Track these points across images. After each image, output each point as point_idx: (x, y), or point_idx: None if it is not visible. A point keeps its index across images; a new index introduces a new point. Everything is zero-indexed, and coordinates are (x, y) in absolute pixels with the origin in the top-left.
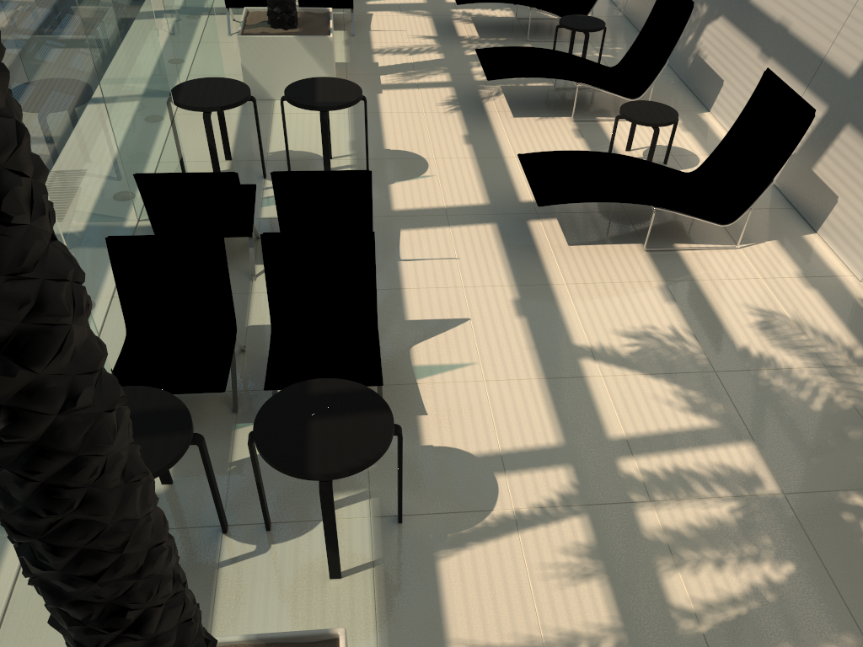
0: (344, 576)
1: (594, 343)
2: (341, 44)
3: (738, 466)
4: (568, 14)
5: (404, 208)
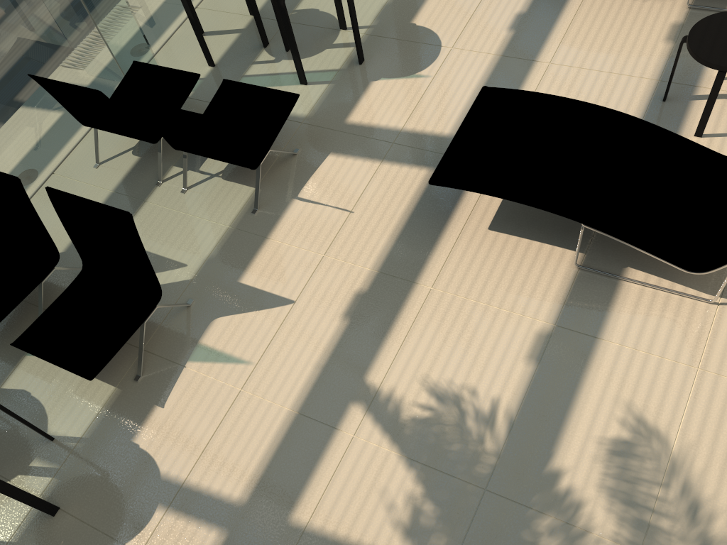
0: None
1: (387, 387)
2: None
3: None
4: None
5: (359, 122)
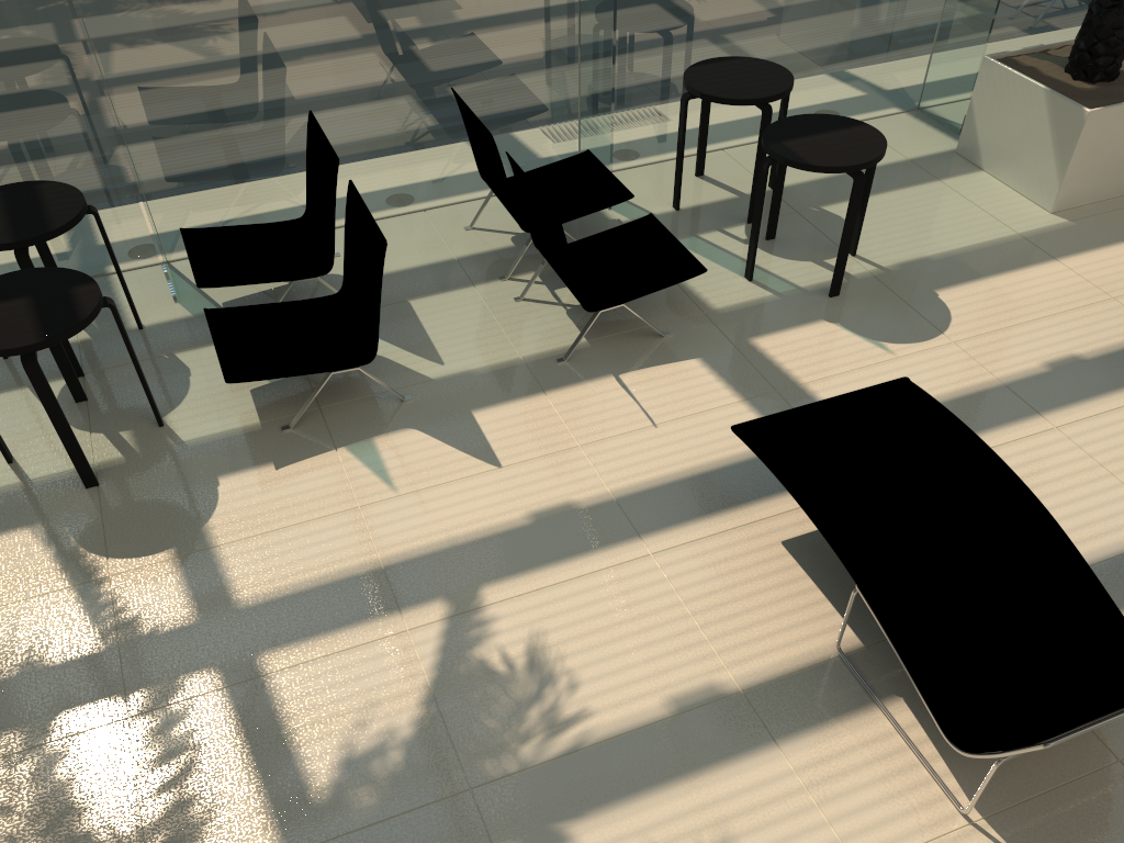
0: (10, 465)
1: (493, 611)
2: None
3: (215, 832)
4: None
5: (763, 348)
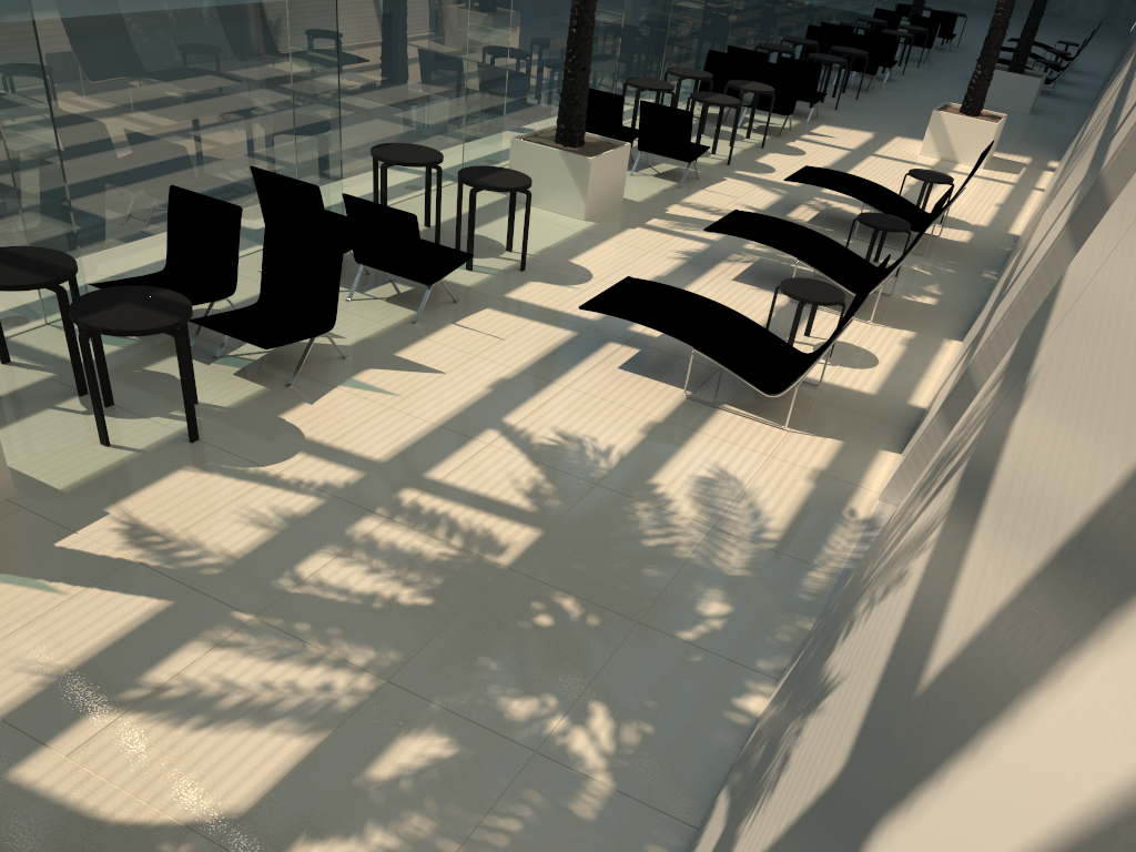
0: (110, 447)
1: (521, 426)
2: (657, 190)
3: (501, 537)
4: (912, 223)
5: (516, 298)
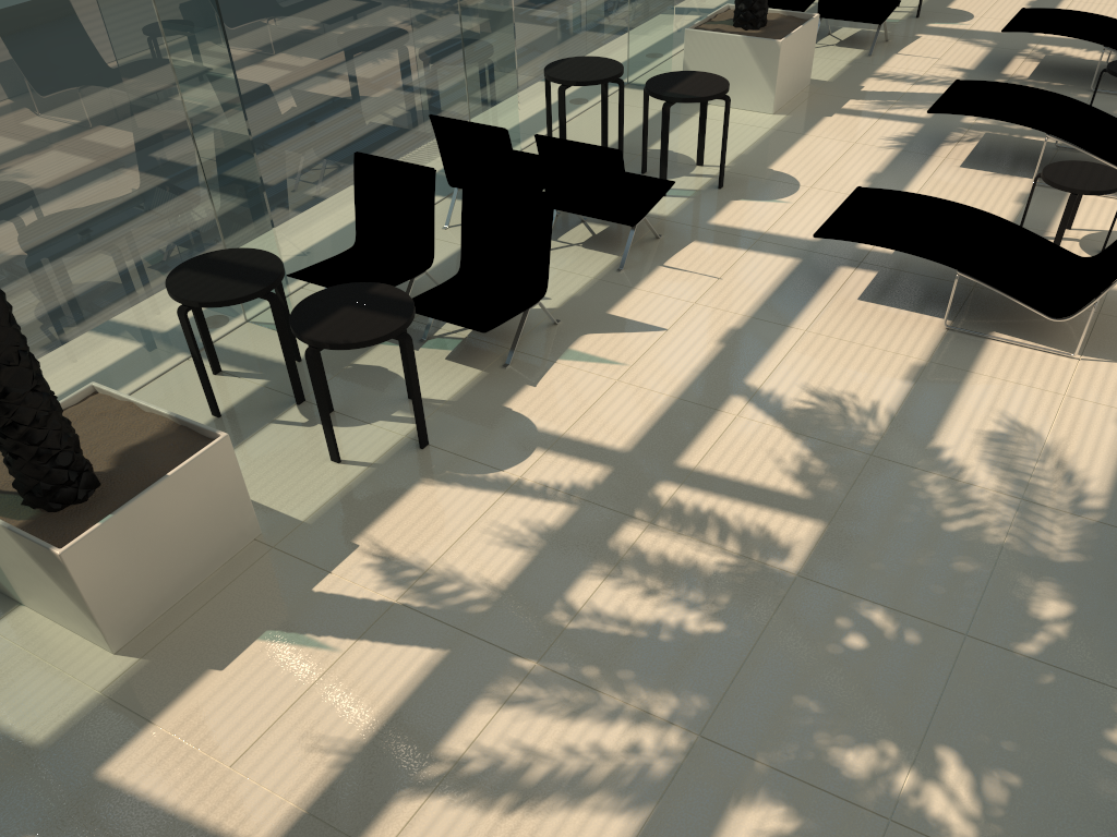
0: (342, 463)
1: (767, 388)
2: (844, 62)
3: (780, 535)
4: None
5: (721, 224)
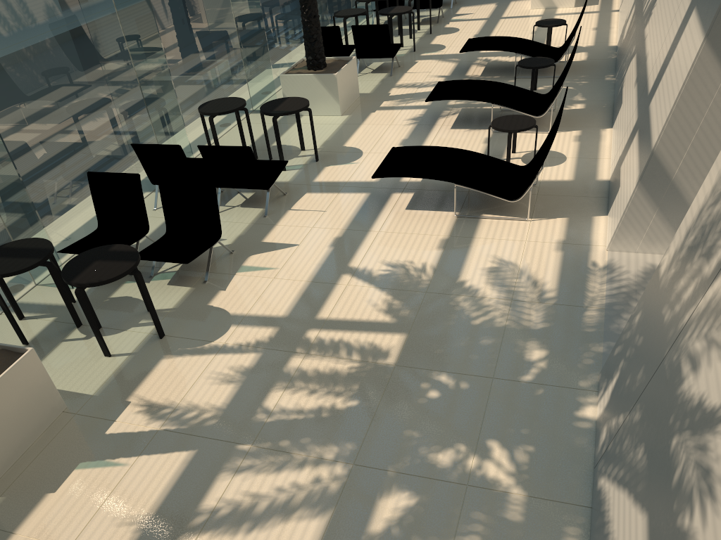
0: (112, 356)
1: (362, 266)
2: (377, 81)
3: (382, 345)
4: (550, 57)
5: (321, 181)
